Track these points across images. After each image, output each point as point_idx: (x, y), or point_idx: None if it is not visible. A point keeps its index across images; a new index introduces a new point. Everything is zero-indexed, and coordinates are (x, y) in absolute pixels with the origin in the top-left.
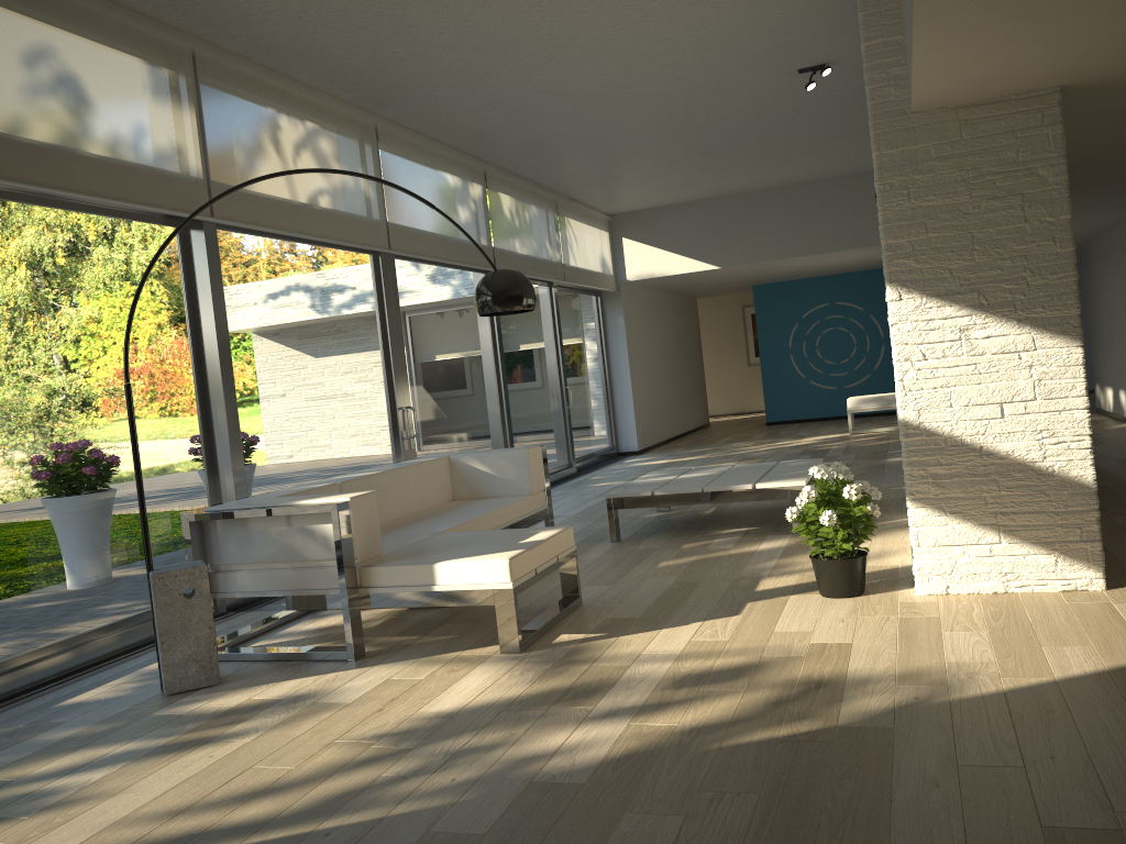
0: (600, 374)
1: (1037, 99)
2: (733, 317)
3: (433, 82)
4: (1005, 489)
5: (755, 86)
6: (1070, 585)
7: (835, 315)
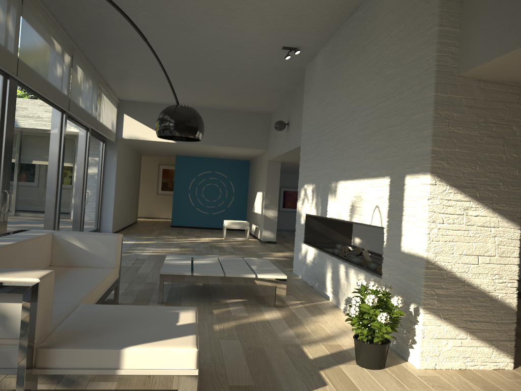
0: (98, 186)
1: (518, 88)
2: (153, 168)
3: None
4: (473, 307)
5: (256, 48)
6: (497, 365)
7: (213, 178)
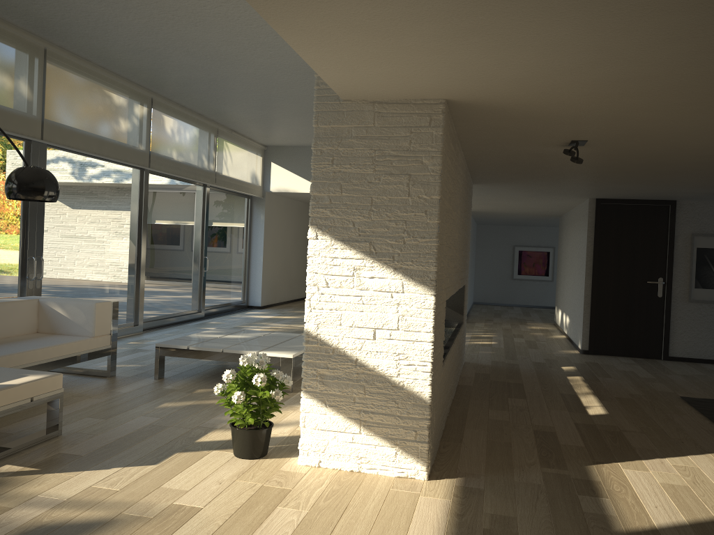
0: (242, 251)
1: (429, 106)
2: None
3: (80, 23)
4: (369, 394)
5: None
6: (403, 473)
7: None
